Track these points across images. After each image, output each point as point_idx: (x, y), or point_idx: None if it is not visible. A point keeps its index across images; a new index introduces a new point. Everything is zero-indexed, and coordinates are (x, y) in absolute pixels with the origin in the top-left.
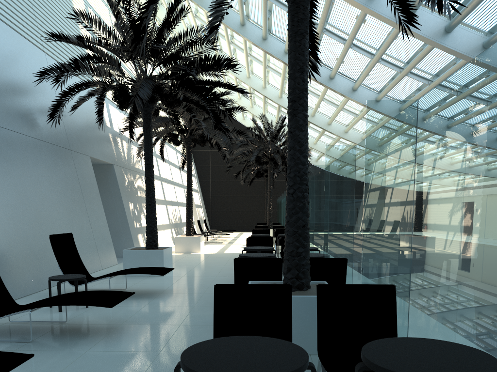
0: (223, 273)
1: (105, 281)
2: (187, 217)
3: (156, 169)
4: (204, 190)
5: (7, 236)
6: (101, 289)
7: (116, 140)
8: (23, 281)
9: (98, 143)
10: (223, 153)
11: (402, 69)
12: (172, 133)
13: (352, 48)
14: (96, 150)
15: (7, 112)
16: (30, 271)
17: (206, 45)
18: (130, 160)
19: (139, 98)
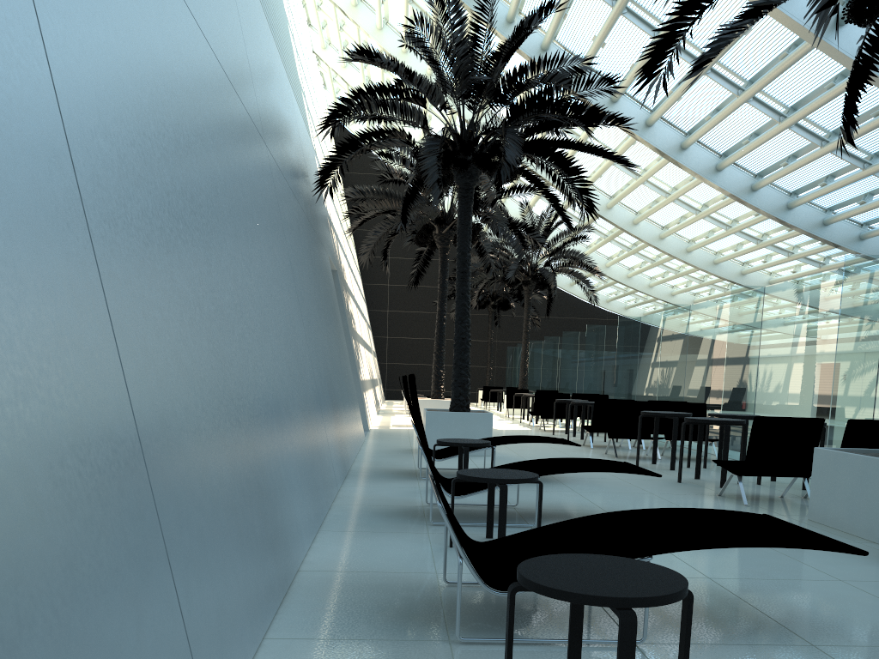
0: (576, 455)
1: (416, 460)
2: (436, 367)
3: (351, 284)
4: (376, 326)
5: (325, 375)
6: (443, 470)
7: (331, 230)
8: (342, 451)
9: (327, 233)
10: (488, 263)
11: (825, 143)
12: (425, 224)
13: (750, 102)
14: (328, 245)
15: (293, 173)
16: (341, 437)
17: (597, 85)
18: (340, 265)
19: (505, 163)
